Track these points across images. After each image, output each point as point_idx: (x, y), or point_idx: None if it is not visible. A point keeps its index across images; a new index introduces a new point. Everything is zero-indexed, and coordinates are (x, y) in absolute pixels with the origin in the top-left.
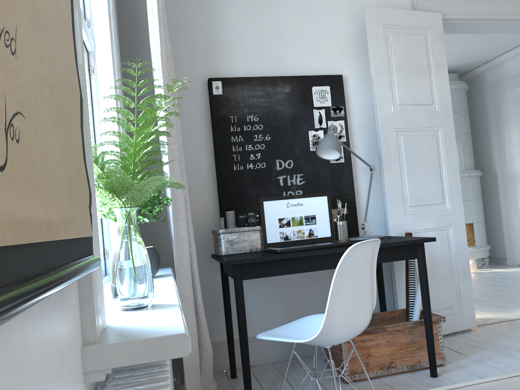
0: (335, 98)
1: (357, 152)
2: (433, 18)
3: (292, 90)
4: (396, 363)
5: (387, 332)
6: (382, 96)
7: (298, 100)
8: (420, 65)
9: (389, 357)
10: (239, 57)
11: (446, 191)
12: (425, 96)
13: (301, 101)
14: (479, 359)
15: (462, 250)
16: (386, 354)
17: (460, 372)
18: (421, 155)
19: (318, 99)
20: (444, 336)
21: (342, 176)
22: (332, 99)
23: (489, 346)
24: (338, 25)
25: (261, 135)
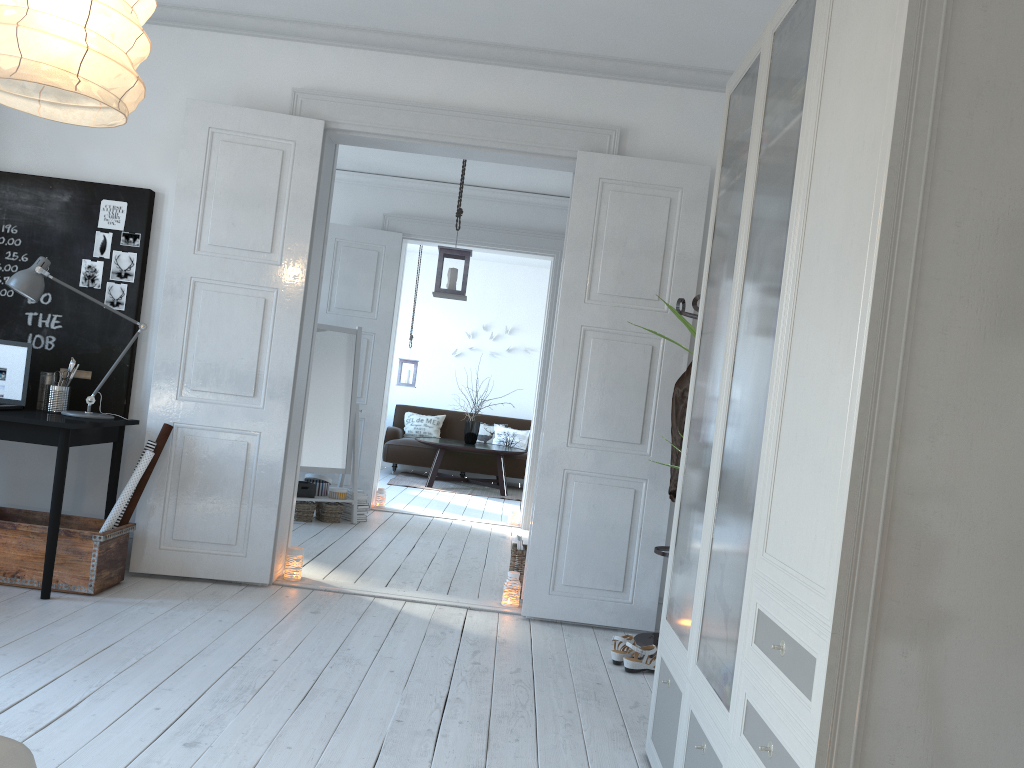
0: (132, 221)
1: (157, 301)
2: (307, 127)
3: (73, 200)
4: (25, 574)
5: (21, 532)
6: (182, 229)
7: (78, 214)
8: (263, 194)
9: (17, 563)
10: (19, 144)
11: (263, 381)
12: (260, 239)
13: (83, 217)
14: (144, 602)
15: (271, 470)
16: (14, 558)
17: (77, 603)
18: (230, 322)
19: (106, 218)
20: (208, 582)
21: (116, 330)
22: (127, 221)
23: (207, 599)
24: (171, 118)
25: (17, 254)
